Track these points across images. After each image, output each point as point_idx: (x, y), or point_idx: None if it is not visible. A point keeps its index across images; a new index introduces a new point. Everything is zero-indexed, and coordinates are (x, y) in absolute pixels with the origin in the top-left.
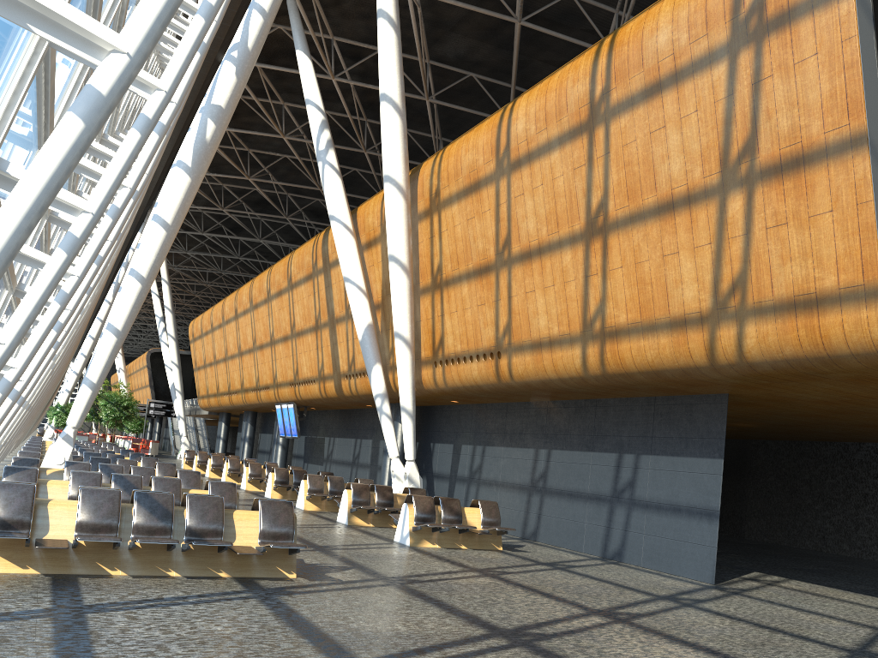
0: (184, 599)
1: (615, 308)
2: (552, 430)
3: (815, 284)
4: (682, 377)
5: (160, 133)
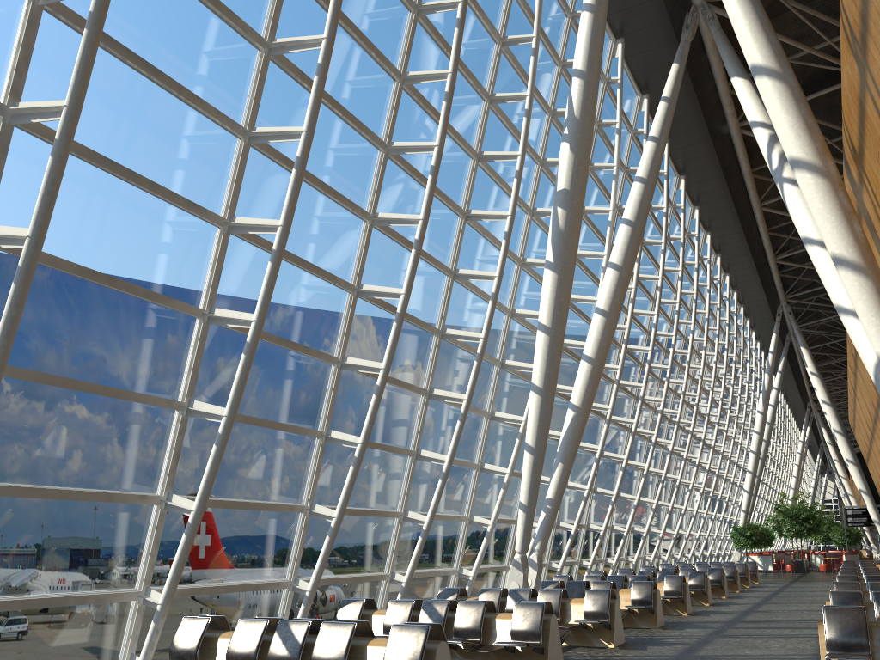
0: None
1: None
2: None
3: None
4: None
5: (272, 259)
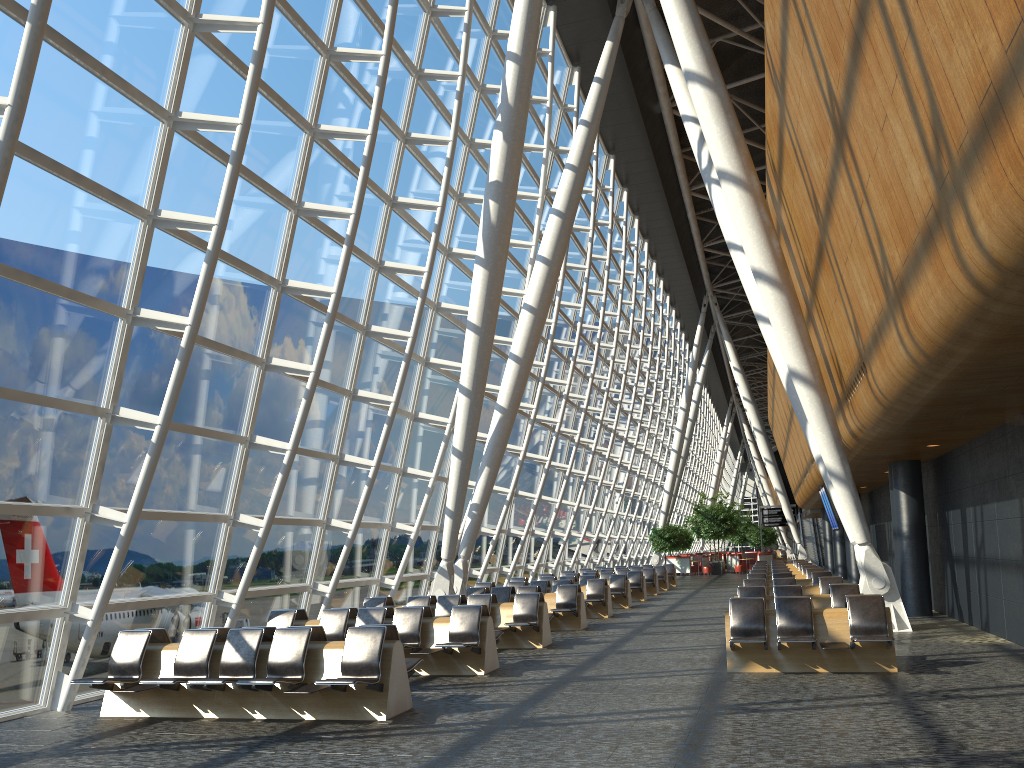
0: (173, 745)
1: (888, 246)
2: None
3: (986, 66)
4: (994, 330)
5: (208, 260)
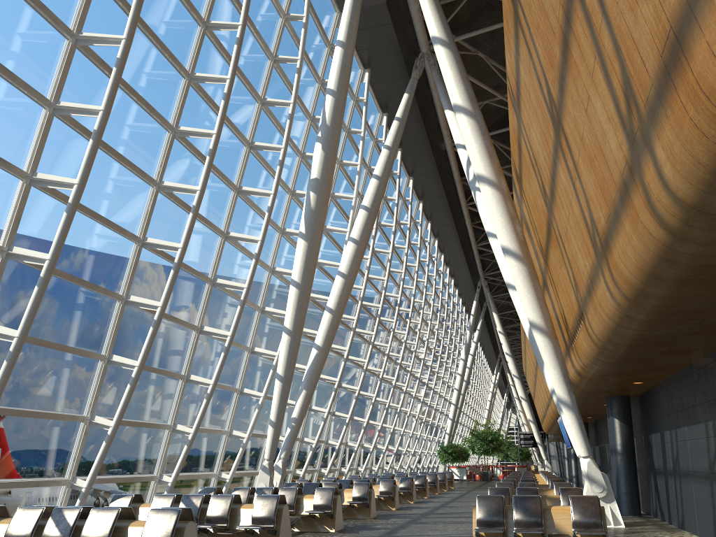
0: None
1: (595, 210)
2: (711, 394)
3: (666, 13)
4: (681, 270)
5: (68, 210)
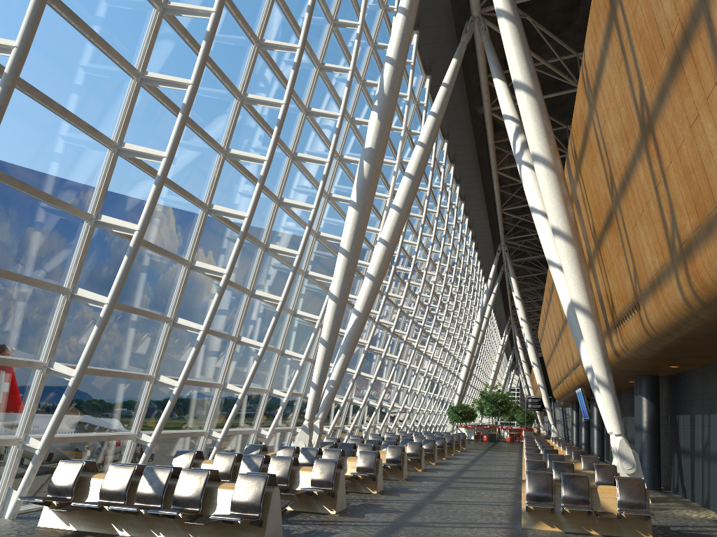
0: None
1: (681, 217)
2: None
3: None
4: None
5: (157, 183)
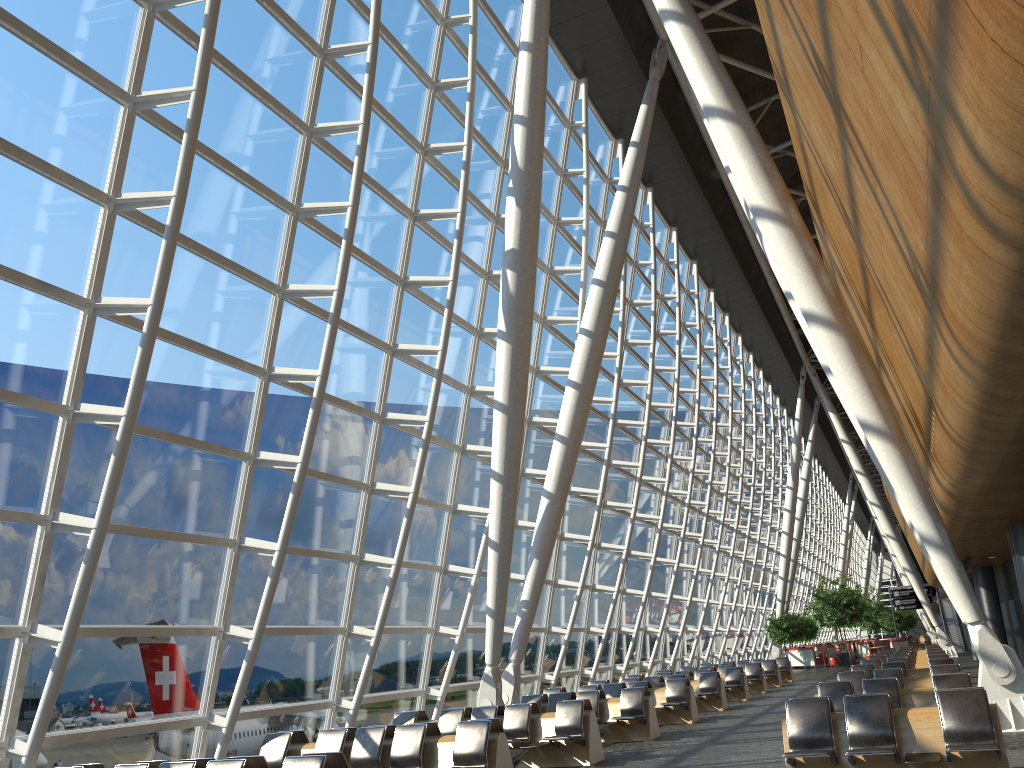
0: None
1: (909, 231)
2: None
3: None
4: None
5: (143, 343)
